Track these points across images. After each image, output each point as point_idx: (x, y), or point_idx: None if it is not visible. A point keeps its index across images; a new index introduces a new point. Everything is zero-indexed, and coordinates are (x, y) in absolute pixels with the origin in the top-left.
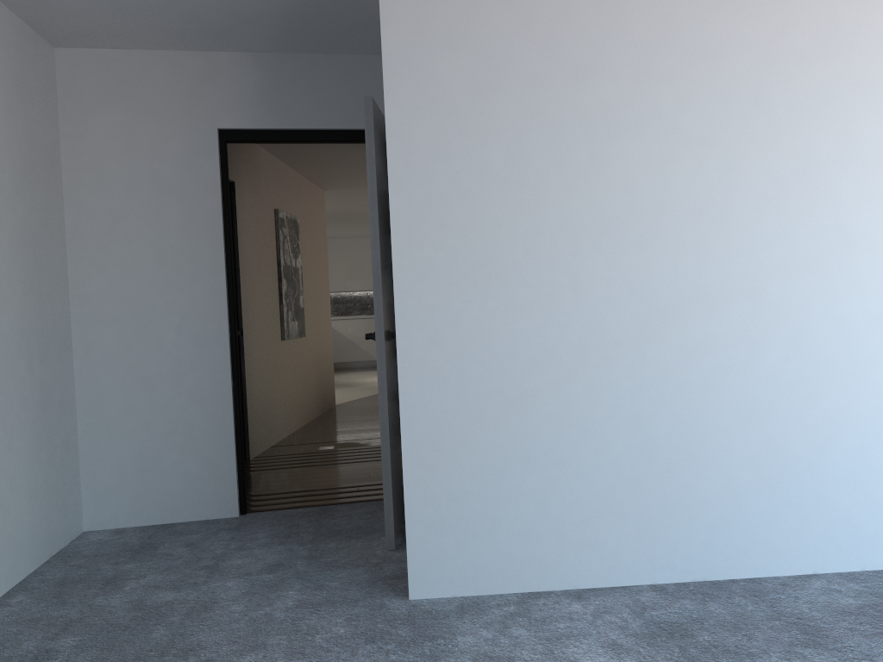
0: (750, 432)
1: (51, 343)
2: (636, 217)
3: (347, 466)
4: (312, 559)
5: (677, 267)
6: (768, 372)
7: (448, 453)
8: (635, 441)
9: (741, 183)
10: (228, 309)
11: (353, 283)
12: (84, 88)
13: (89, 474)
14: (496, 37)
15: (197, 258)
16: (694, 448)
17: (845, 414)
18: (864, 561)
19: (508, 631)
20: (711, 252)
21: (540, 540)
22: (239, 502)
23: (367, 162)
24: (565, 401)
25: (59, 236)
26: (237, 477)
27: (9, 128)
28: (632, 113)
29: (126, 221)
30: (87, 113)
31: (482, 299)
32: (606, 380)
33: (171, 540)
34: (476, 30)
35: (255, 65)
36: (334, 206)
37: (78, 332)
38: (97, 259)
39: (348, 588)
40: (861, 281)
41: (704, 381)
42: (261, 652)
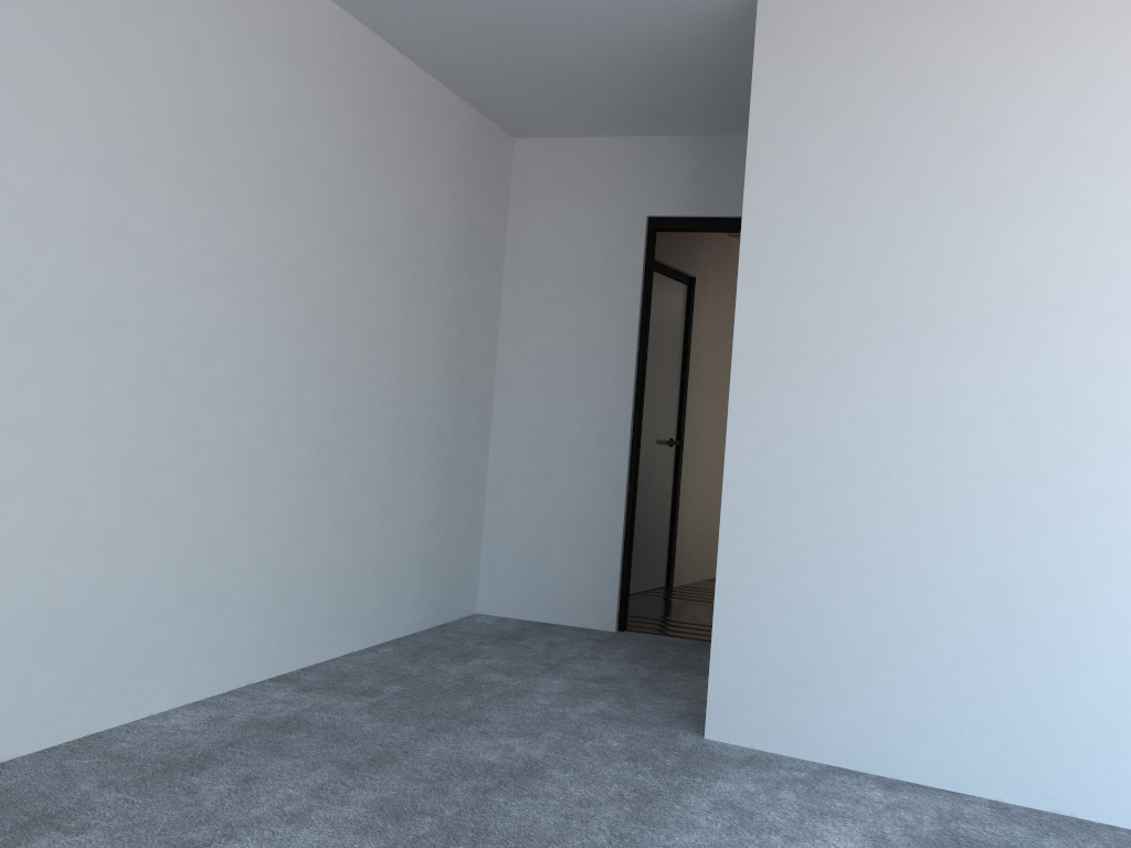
0: None
1: (467, 420)
2: (1026, 322)
3: None
4: (646, 682)
5: (1076, 390)
6: None
7: (765, 580)
8: (992, 608)
9: None
10: (633, 406)
11: None
12: (533, 176)
13: (488, 557)
14: (873, 105)
15: (611, 350)
16: (1075, 633)
17: None
18: None
19: (775, 791)
20: (1128, 373)
21: (858, 706)
22: (618, 616)
23: None
24: (907, 541)
25: (491, 319)
26: (619, 589)
27: (452, 214)
28: (1034, 191)
29: (551, 308)
30: (533, 200)
31: (823, 407)
32: (963, 524)
33: (539, 636)
34: (852, 99)
35: (691, 148)
36: None
37: (498, 414)
38: (522, 344)
39: (656, 713)
40: None
41: (1100, 545)
42: (530, 739)
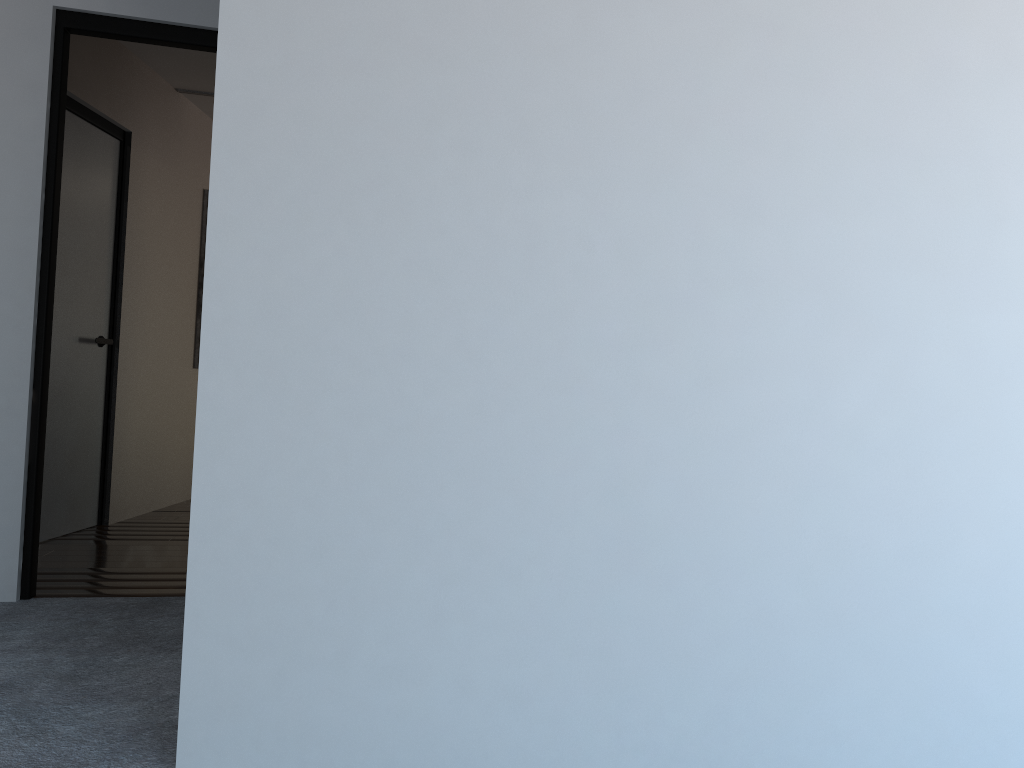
0: (808, 524)
1: None
2: (646, 139)
3: None
4: (68, 681)
5: (707, 231)
6: (846, 425)
7: (276, 514)
8: (608, 522)
9: (826, 101)
10: (38, 279)
11: None
12: None
13: None
14: None
15: None
16: (710, 544)
17: (969, 508)
18: (982, 764)
19: None
20: (767, 211)
21: (424, 682)
22: (21, 579)
23: None
24: (493, 440)
25: None
26: (22, 541)
27: None
28: None
29: None
30: None
31: (364, 249)
32: (568, 411)
33: None
34: None
35: None
36: None
37: None
38: None
39: (86, 739)
40: (1011, 287)
41: (737, 429)
42: None
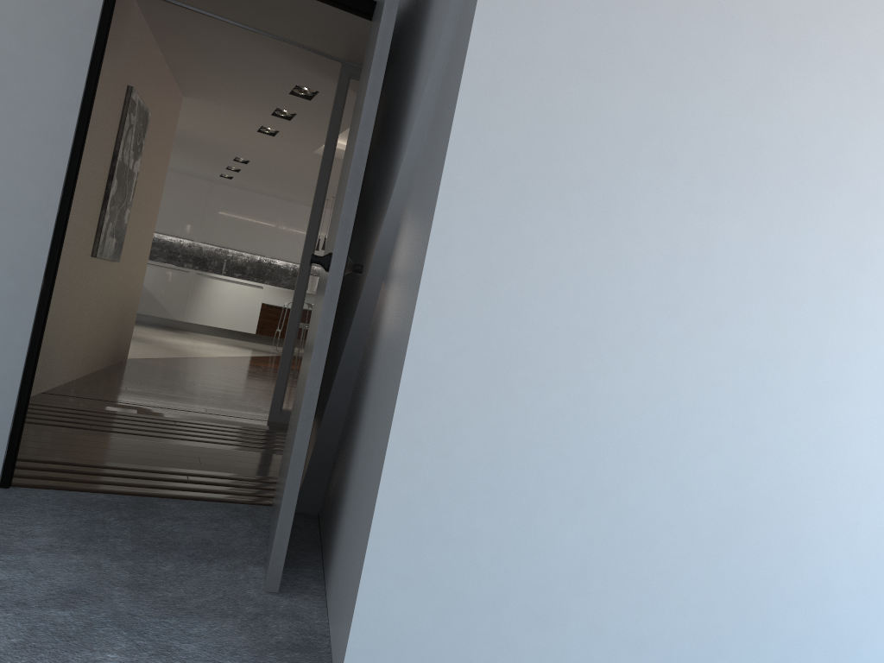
0: (863, 516)
1: None
2: (798, 183)
3: (162, 442)
4: (139, 591)
5: (830, 268)
6: None
7: (461, 466)
8: (724, 501)
9: None
10: (67, 169)
11: (167, 224)
12: None
13: None
14: None
15: (38, 77)
16: (794, 525)
17: None
18: None
19: None
20: (873, 260)
21: (563, 627)
22: (3, 467)
23: (387, 1)
24: (648, 421)
25: None
26: (10, 429)
27: None
28: (825, 38)
29: None
30: None
31: (570, 237)
32: (709, 403)
33: None
34: None
35: None
36: (182, 122)
37: None
38: None
39: (219, 660)
40: None
41: (827, 434)
42: None
